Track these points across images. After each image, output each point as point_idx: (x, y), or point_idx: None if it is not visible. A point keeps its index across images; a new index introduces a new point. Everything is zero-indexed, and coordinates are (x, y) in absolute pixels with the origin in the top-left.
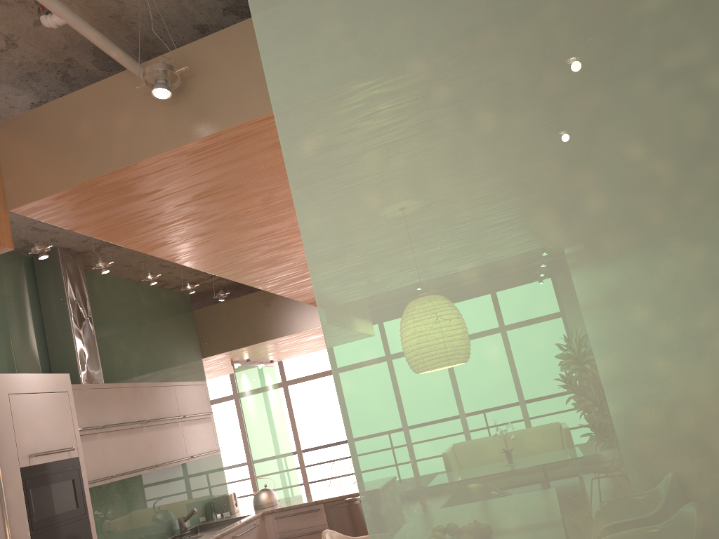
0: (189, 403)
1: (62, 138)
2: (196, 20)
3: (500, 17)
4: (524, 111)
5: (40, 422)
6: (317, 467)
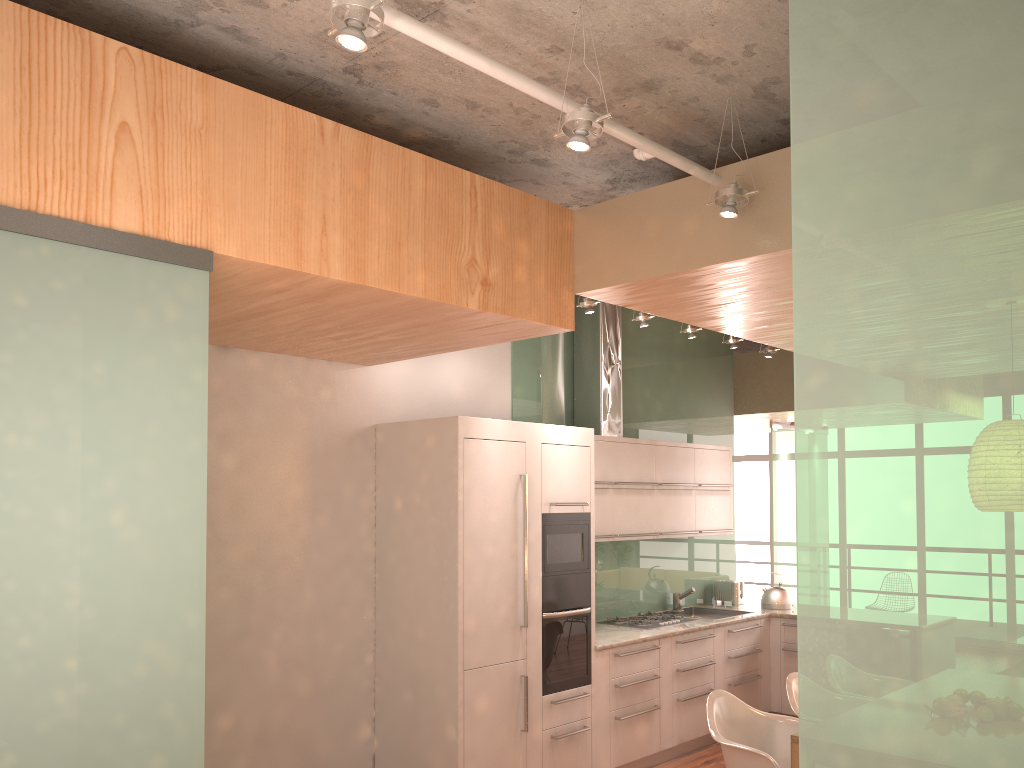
0: (708, 471)
1: (631, 233)
2: (779, 116)
3: (979, 318)
4: (979, 396)
5: (562, 474)
6: None
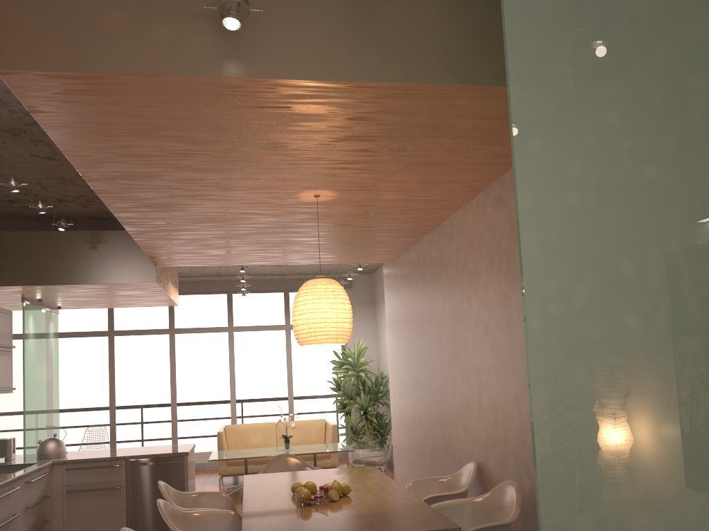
0: None
1: (84, 19)
2: None
3: (668, 107)
4: (673, 172)
5: None
6: (67, 430)
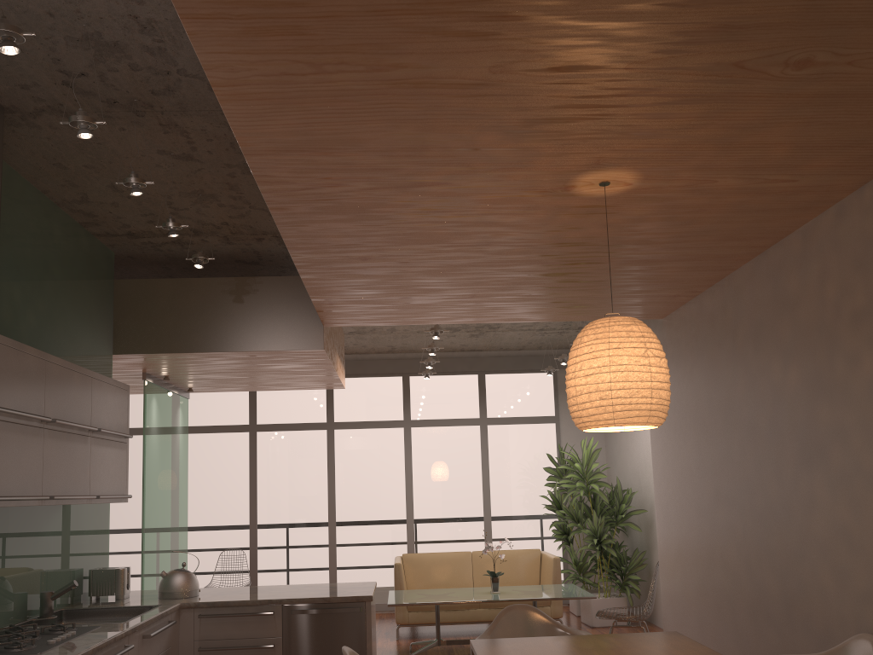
0: (106, 413)
1: None
2: None
3: None
4: None
5: None
6: (196, 555)
